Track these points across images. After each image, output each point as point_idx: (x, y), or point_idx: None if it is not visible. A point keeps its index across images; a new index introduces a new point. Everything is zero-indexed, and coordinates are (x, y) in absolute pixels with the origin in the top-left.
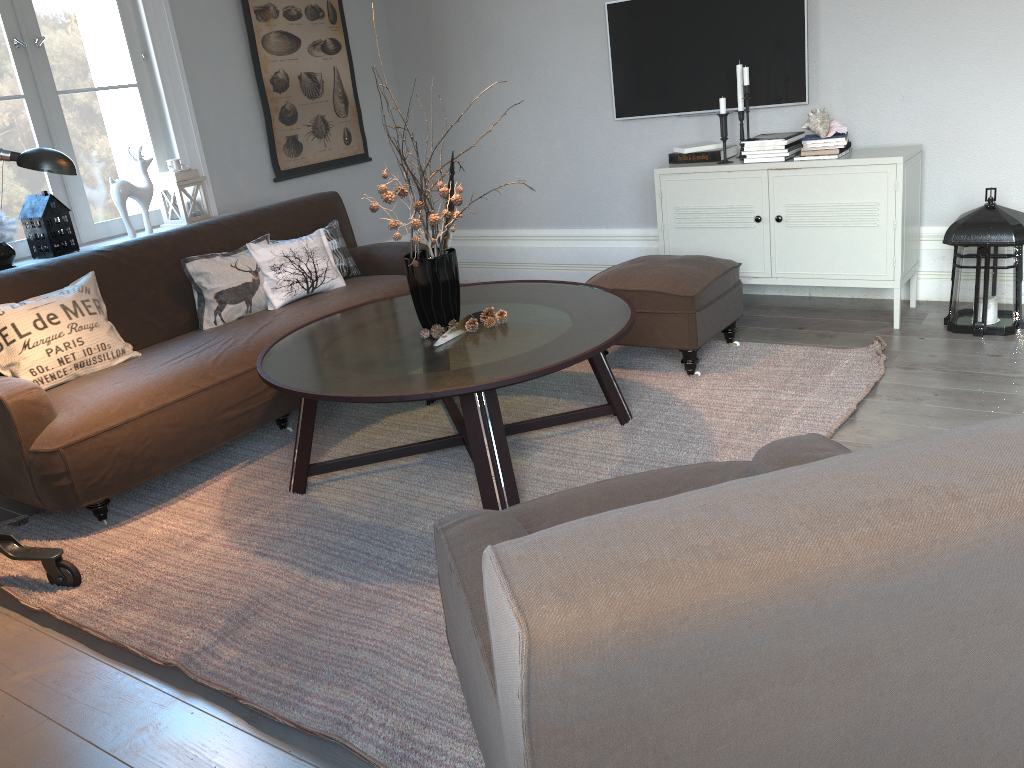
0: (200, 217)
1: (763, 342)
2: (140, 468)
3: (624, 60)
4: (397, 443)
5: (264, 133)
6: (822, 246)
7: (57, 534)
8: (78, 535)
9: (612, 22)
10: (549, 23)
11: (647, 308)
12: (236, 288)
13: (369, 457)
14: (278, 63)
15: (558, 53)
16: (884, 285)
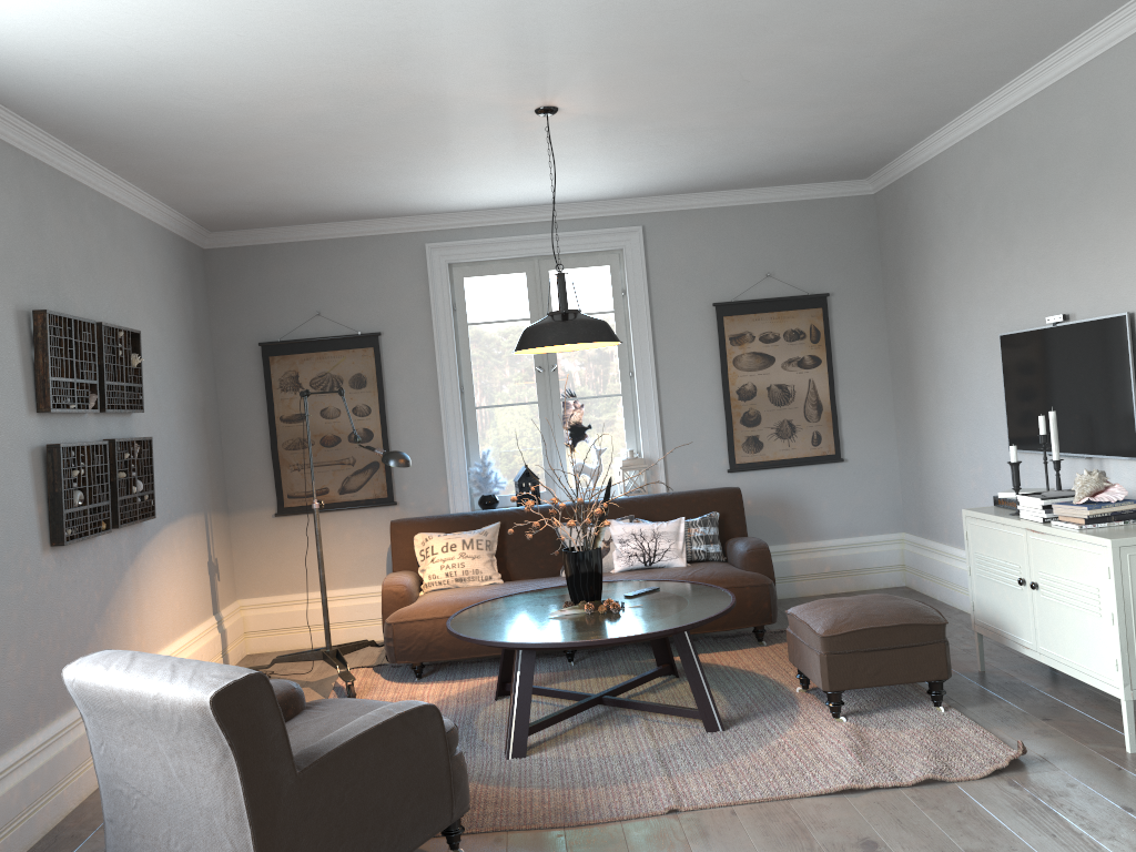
0: (637, 494)
1: (977, 718)
2: (432, 650)
3: (1011, 391)
4: (590, 692)
5: (726, 432)
6: (1066, 627)
7: (391, 676)
8: (395, 680)
9: (1003, 353)
10: (971, 348)
11: (805, 639)
12: None
13: (539, 689)
14: (747, 377)
15: (977, 378)
16: (1112, 691)
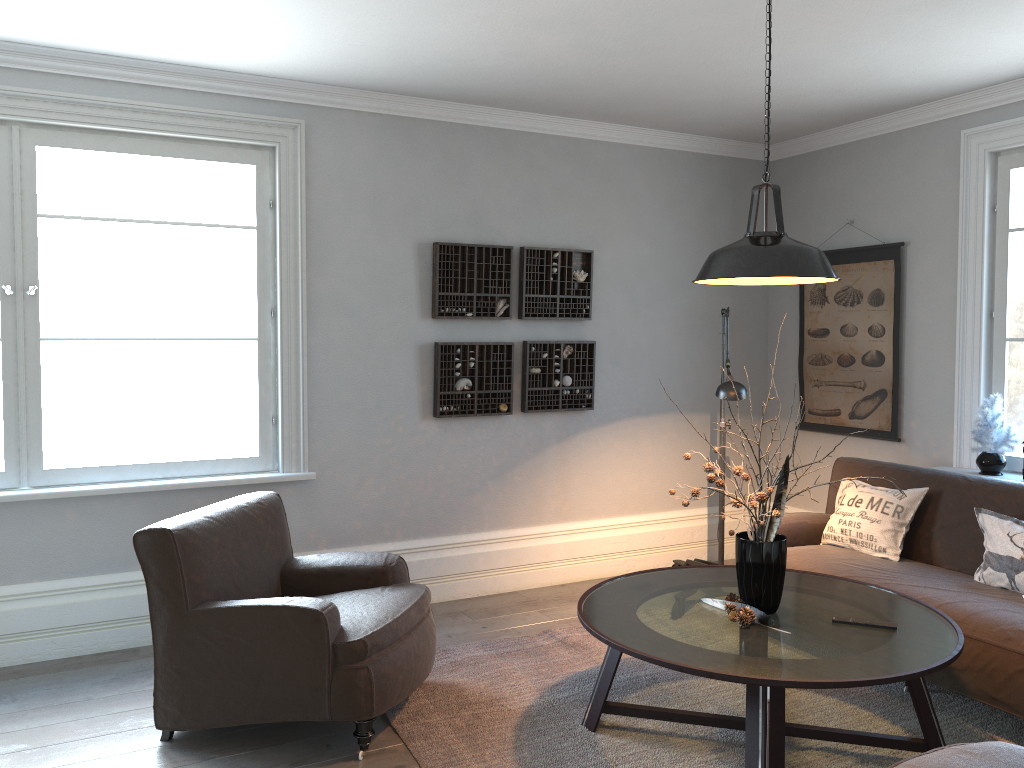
0: None
1: None
2: None
3: None
4: (818, 722)
5: None
6: None
7: None
8: None
9: None
10: None
11: None
12: (999, 556)
13: None
14: None
15: None
16: None
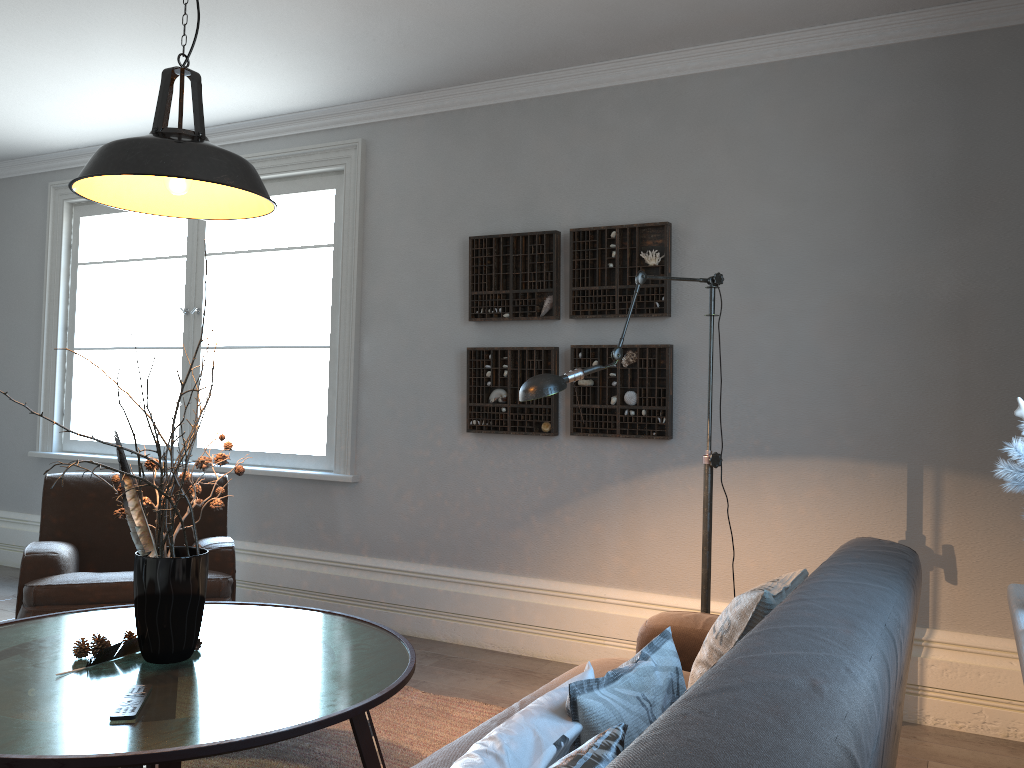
0: None
1: None
2: None
3: None
4: None
5: None
6: None
7: None
8: None
9: None
10: None
11: None
12: None
13: None
14: None
15: None
16: None
